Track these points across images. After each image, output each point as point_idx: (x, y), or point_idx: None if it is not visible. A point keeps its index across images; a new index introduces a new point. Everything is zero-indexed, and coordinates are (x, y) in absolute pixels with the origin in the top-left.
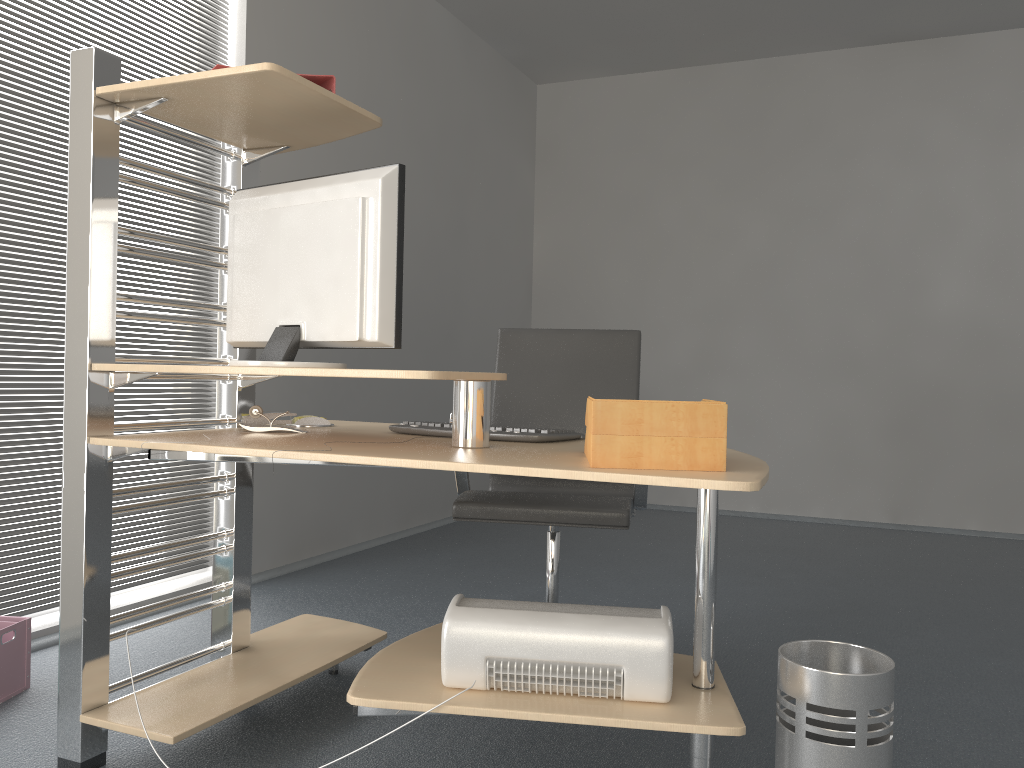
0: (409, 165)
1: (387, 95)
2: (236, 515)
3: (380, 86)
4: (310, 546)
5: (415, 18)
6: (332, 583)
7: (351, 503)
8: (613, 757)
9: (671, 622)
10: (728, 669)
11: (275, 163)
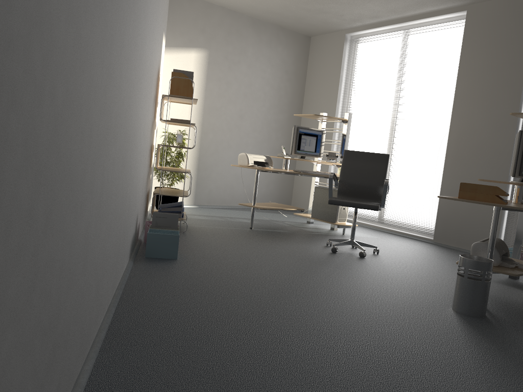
0: None
1: None
2: None
3: None
4: None
5: None
6: None
7: None
8: None
9: (479, 243)
10: None
11: None
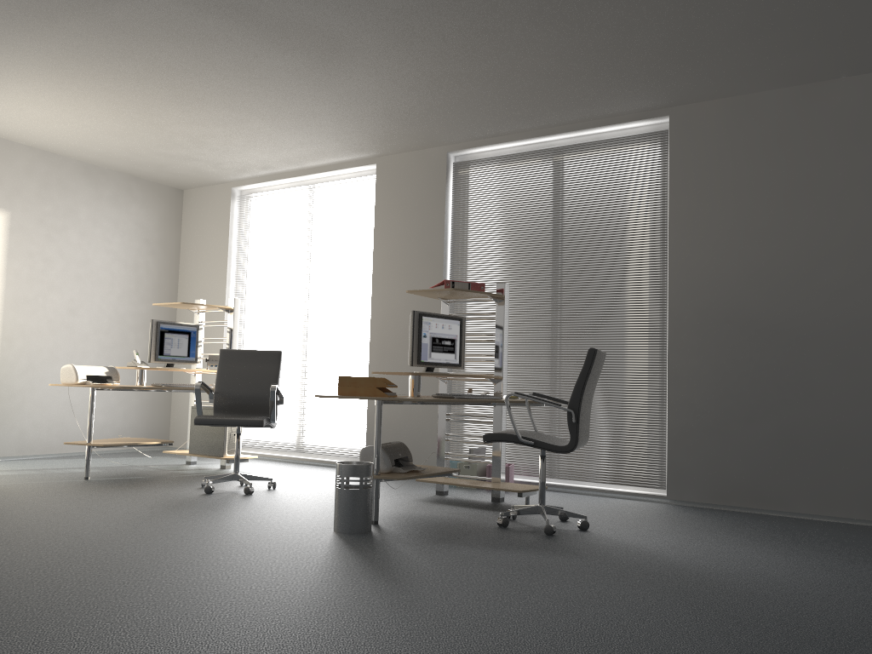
0: (868, 217)
1: (827, 177)
2: (493, 430)
3: (816, 174)
4: (739, 499)
5: (871, 99)
6: (690, 512)
7: (789, 480)
8: (431, 522)
9: (368, 448)
10: (541, 544)
11: (695, 264)
